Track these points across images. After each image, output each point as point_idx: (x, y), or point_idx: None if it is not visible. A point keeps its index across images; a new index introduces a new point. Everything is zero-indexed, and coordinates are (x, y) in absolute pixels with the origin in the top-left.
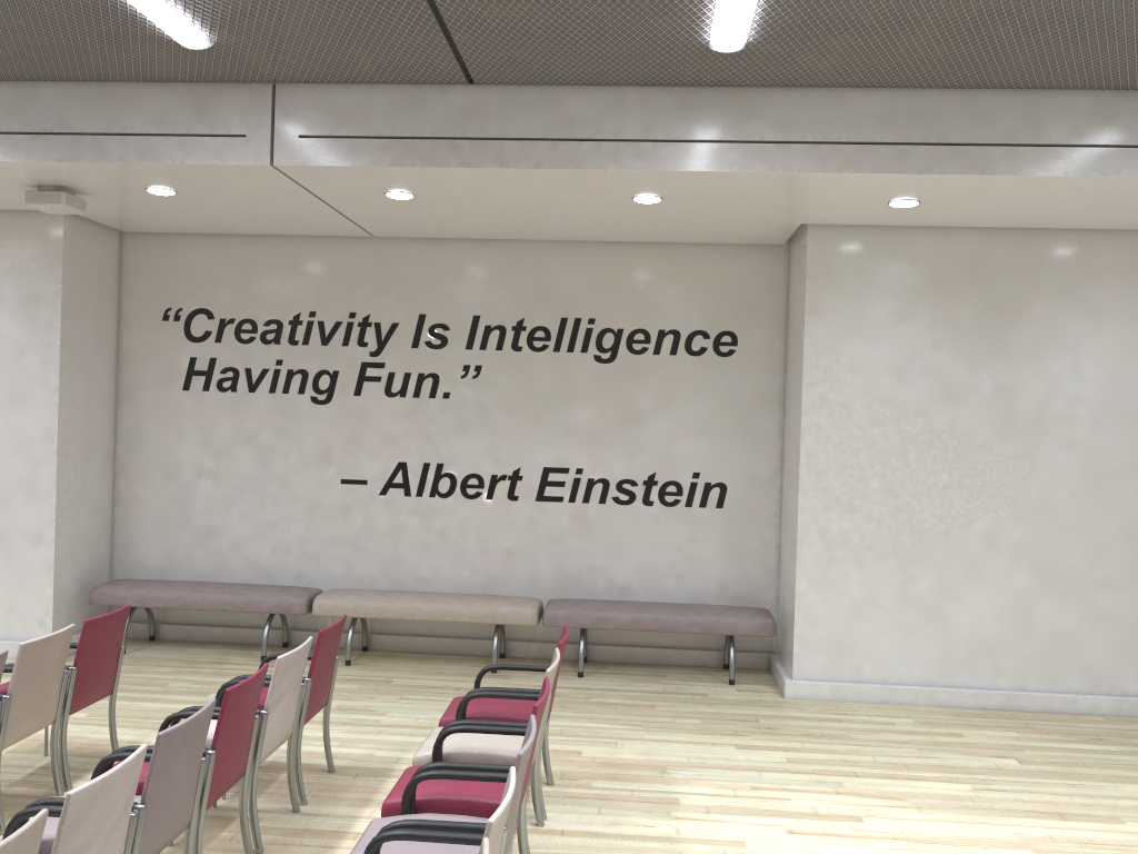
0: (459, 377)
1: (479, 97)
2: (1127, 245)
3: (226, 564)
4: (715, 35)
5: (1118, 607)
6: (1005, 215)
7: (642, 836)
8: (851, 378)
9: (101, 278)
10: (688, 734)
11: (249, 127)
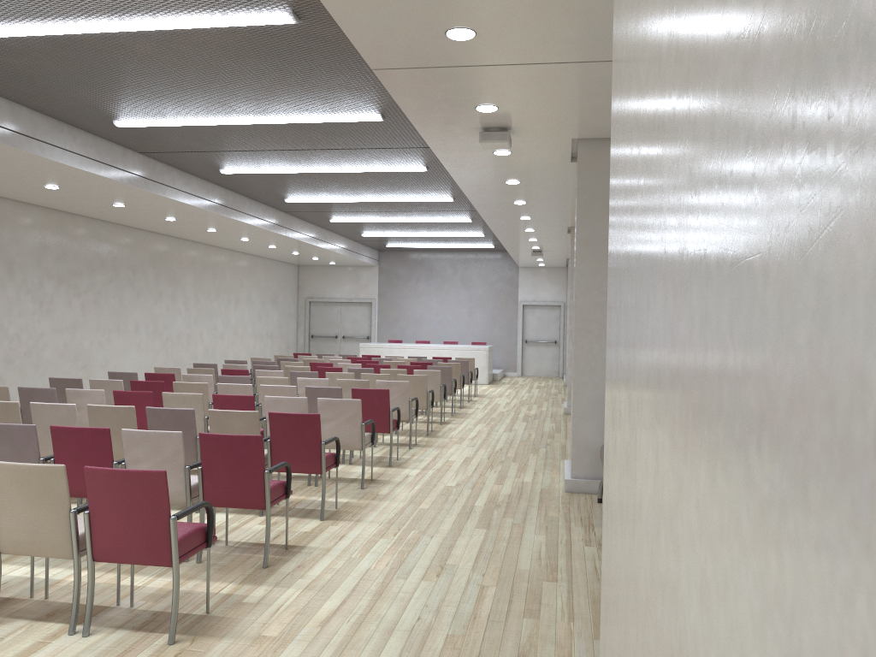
0: None
1: None
2: None
3: None
4: None
5: None
6: None
7: None
8: None
9: None
10: None
11: None
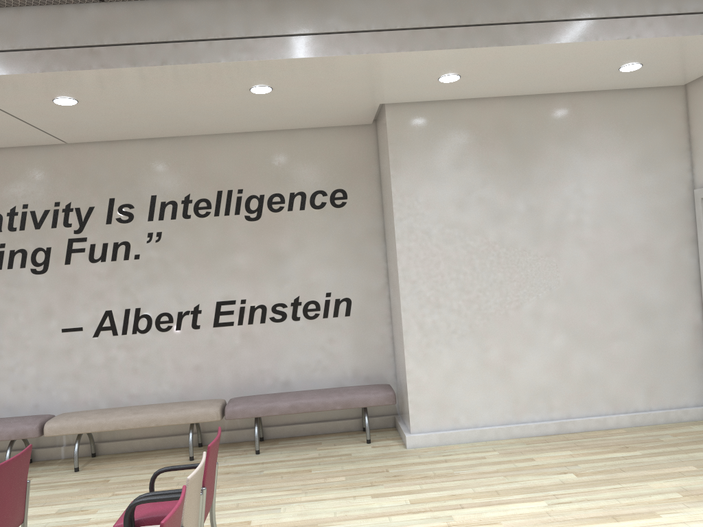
0: (145, 242)
1: (110, 12)
2: (602, 101)
3: None
4: None
5: (625, 351)
6: (520, 83)
7: None
8: (428, 212)
9: None
10: (336, 491)
11: None
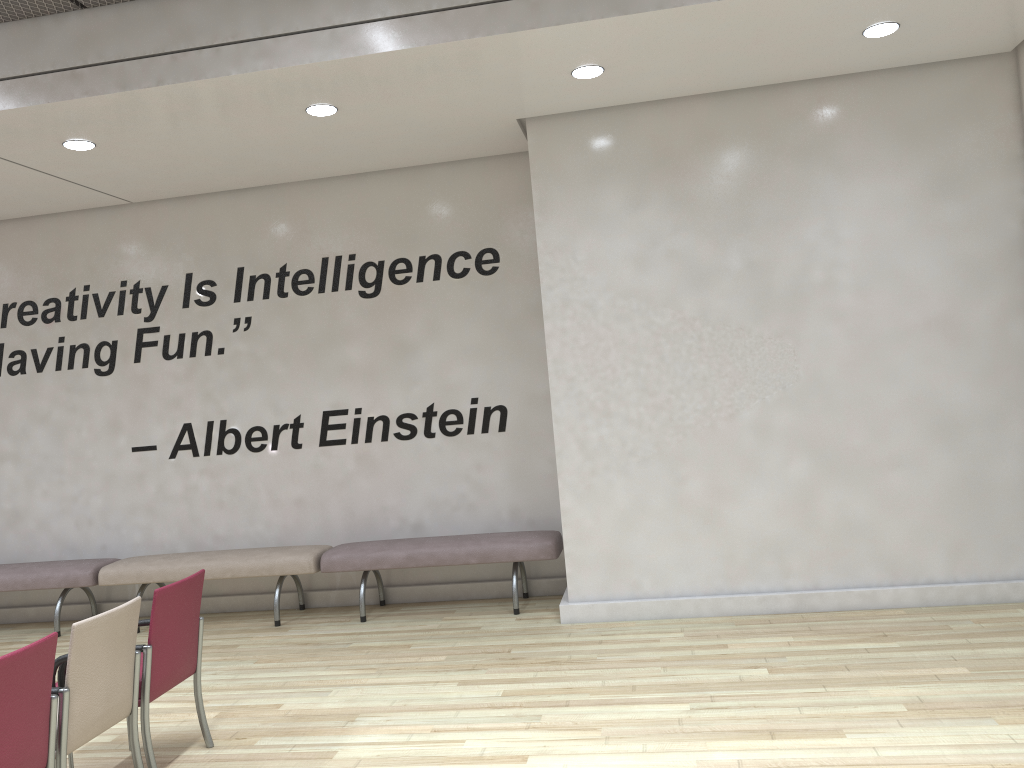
0: (231, 331)
1: (94, 20)
2: (869, 89)
3: (35, 544)
4: None
5: (911, 487)
6: (713, 71)
7: None
8: (591, 275)
9: None
10: (419, 674)
11: None
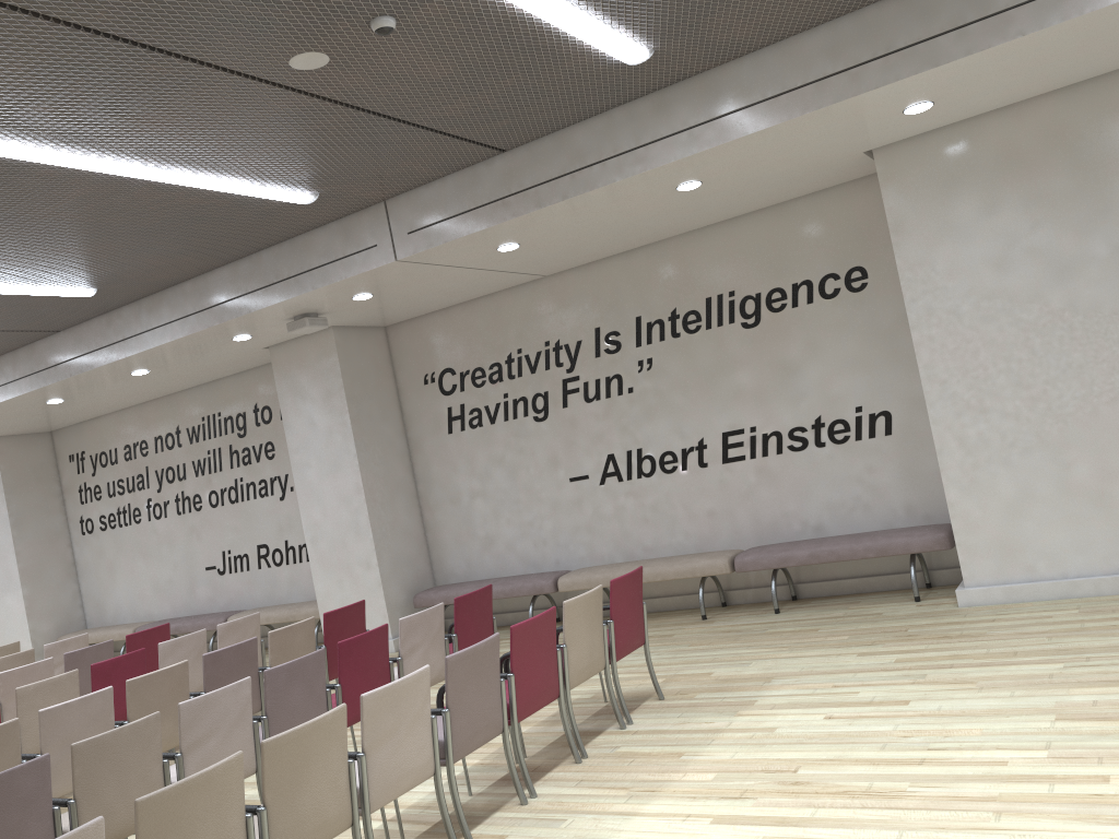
0: (637, 372)
1: (513, 159)
2: None
3: (506, 562)
4: (614, 57)
5: None
6: (1047, 76)
7: (695, 730)
8: (952, 283)
9: (375, 365)
10: (824, 649)
11: (377, 238)
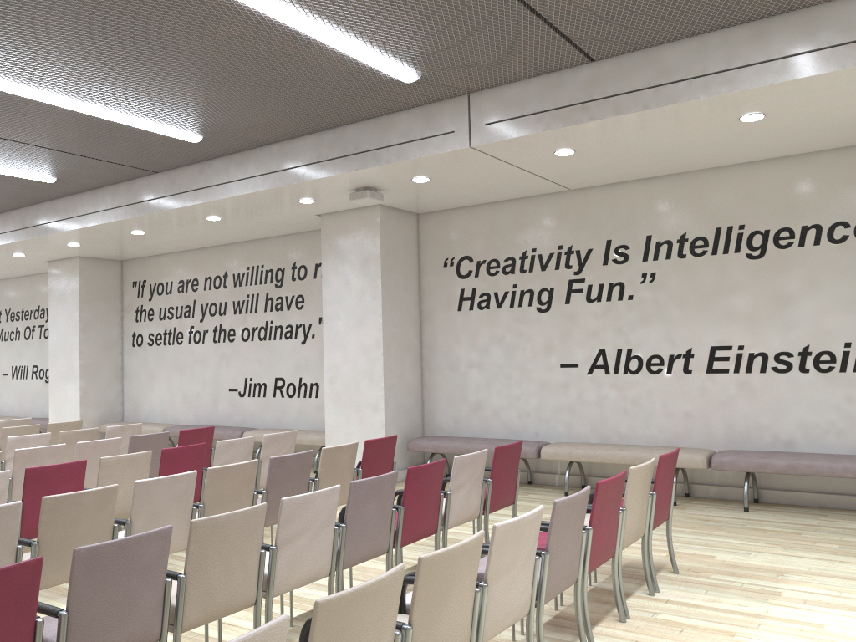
0: (639, 283)
1: (599, 69)
2: None
3: (489, 426)
4: None
5: None
6: None
7: (732, 611)
8: None
9: (406, 244)
10: (820, 553)
11: (455, 125)
